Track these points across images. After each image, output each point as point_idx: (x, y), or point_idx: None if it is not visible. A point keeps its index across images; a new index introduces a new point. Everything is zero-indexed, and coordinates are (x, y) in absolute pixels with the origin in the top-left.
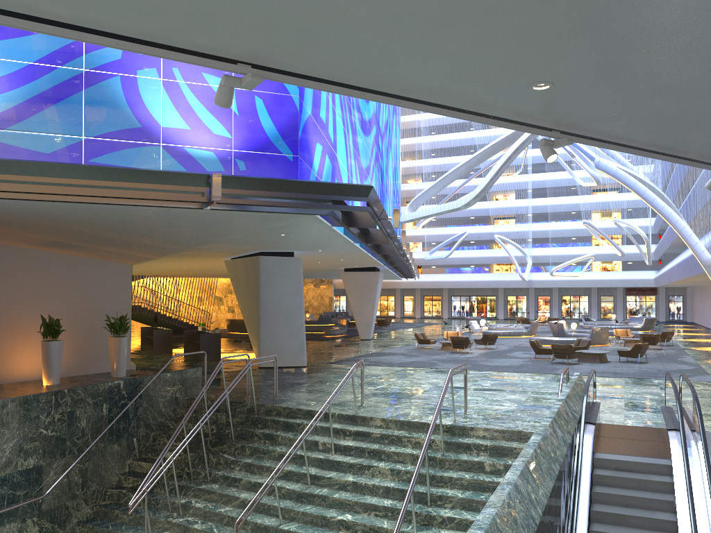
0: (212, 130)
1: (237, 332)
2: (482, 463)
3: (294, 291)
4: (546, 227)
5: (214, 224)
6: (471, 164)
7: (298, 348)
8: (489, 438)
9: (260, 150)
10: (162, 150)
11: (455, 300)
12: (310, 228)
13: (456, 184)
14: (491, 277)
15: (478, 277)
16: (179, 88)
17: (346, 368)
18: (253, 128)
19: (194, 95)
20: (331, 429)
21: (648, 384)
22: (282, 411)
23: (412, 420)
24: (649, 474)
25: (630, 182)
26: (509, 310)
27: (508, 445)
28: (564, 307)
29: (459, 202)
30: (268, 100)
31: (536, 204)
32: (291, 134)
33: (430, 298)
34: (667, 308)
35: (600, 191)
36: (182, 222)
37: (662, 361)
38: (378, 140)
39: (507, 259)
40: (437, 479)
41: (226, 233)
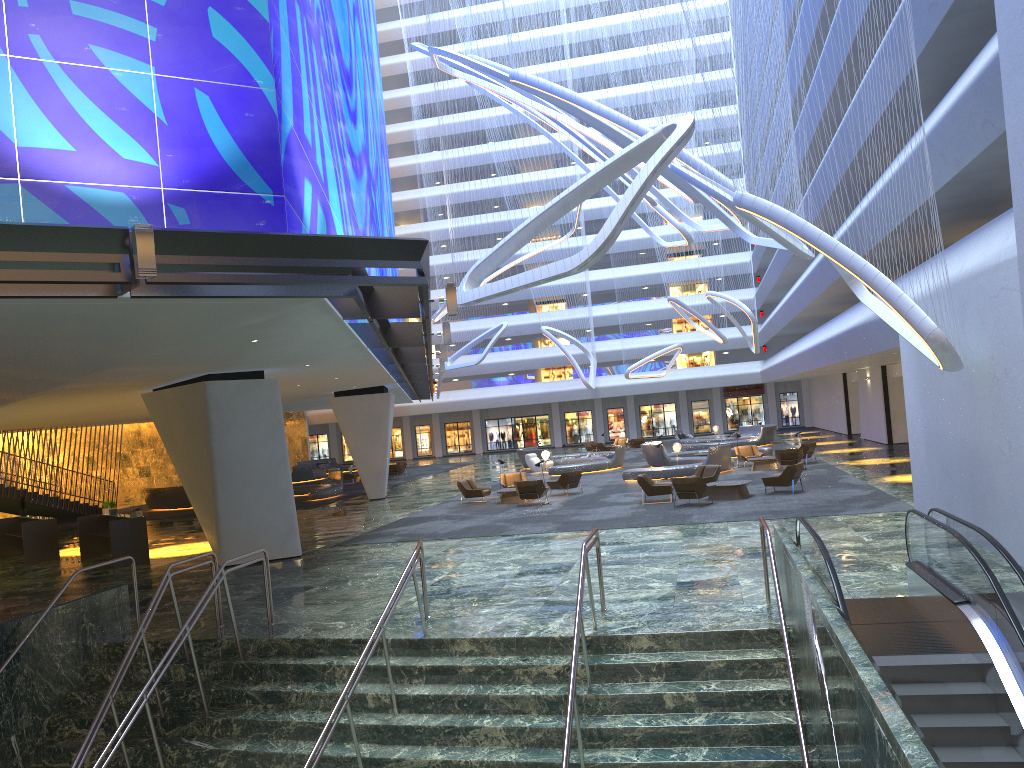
0: (120, 152)
1: (164, 508)
2: (659, 697)
3: (270, 435)
4: (612, 310)
5: (134, 328)
6: (570, 203)
7: (285, 527)
8: (659, 649)
9: (214, 188)
10: (23, 192)
11: (491, 426)
12: (306, 325)
13: (479, 256)
14: (541, 387)
15: (522, 389)
16: (46, 73)
17: (367, 551)
18: (196, 148)
19: (77, 86)
20: (389, 671)
21: (832, 524)
22: (289, 646)
23: (526, 636)
24: (949, 683)
25: (795, 223)
26: (570, 433)
27: (696, 659)
28: (644, 421)
29: (569, 262)
30: (220, 98)
31: (594, 278)
32: (268, 157)
33: (455, 425)
34: (779, 411)
35: (677, 255)
36: (70, 328)
37: (822, 486)
38: (370, 189)
39: (562, 361)
40: (590, 735)
41: (153, 344)
